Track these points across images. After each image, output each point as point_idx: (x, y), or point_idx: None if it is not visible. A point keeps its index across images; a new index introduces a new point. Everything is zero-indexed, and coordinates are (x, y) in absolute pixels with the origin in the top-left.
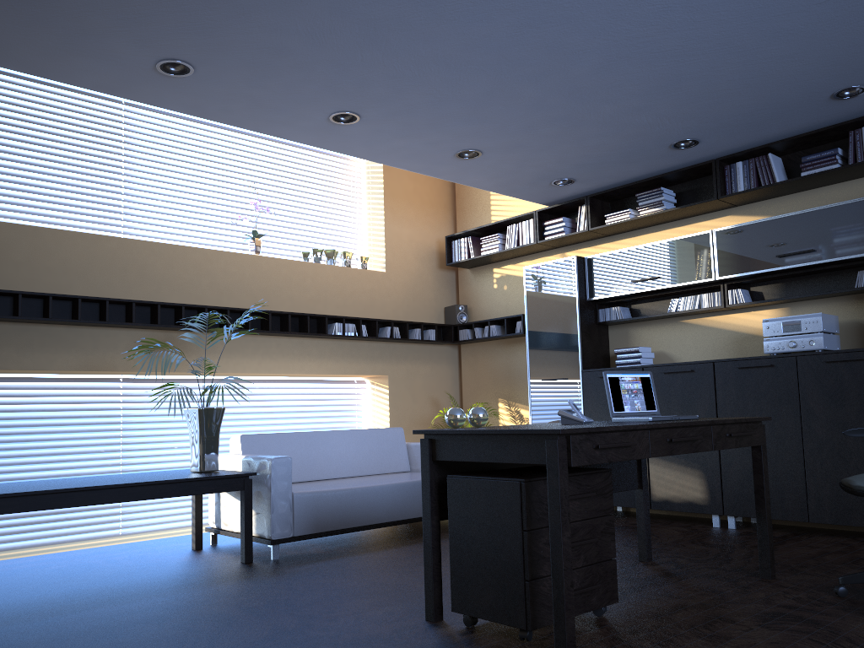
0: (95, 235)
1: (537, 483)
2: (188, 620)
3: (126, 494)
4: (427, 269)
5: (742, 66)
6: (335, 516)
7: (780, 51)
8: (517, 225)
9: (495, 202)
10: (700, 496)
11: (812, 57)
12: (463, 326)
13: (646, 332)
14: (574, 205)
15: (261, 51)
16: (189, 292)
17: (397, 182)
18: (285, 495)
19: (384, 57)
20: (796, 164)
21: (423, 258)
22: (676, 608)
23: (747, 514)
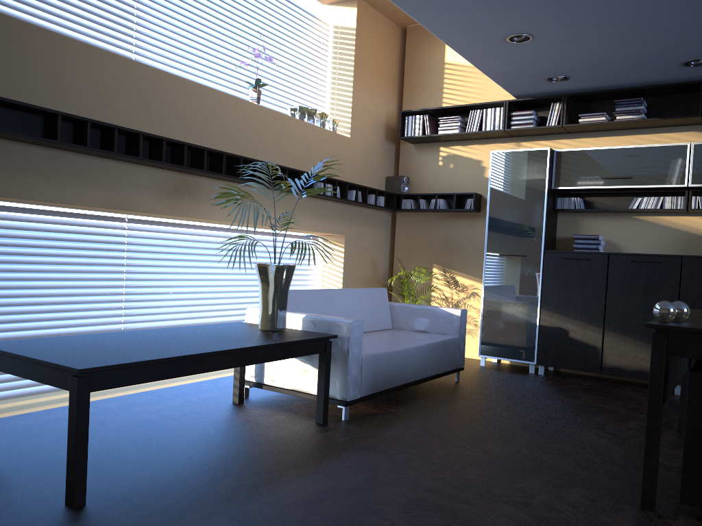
0: (123, 59)
1: None
2: (403, 510)
3: (243, 357)
4: (377, 139)
5: None
6: (385, 377)
7: None
8: (481, 111)
9: (449, 86)
10: None
11: None
12: (405, 196)
13: (596, 222)
14: (544, 101)
15: None
16: (202, 135)
17: (364, 52)
18: (357, 358)
19: None
20: None
21: (376, 129)
22: None
23: None
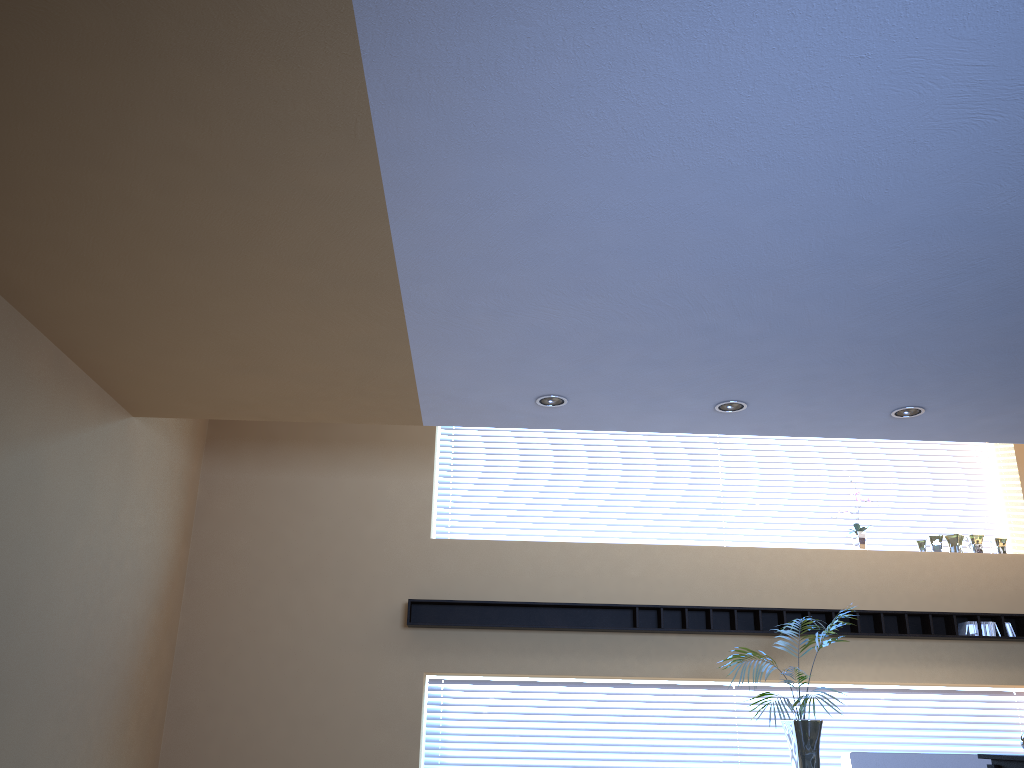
0: (697, 547)
1: None
2: None
3: None
4: None
5: None
6: None
7: None
8: None
9: None
10: None
11: None
12: None
13: None
14: None
15: (798, 380)
16: (791, 594)
17: None
18: None
19: (919, 360)
20: None
21: None
22: None
23: None
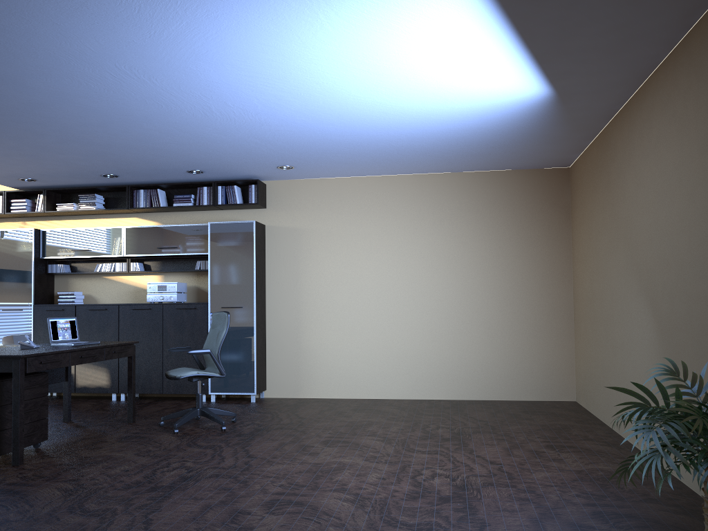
0: None
1: (6, 382)
2: None
3: None
4: None
5: (138, 154)
6: None
7: (157, 153)
8: None
9: None
10: (106, 383)
11: (174, 158)
12: None
13: (80, 282)
14: (35, 192)
15: None
16: None
17: None
18: None
19: None
20: (173, 196)
21: None
22: (79, 440)
23: None
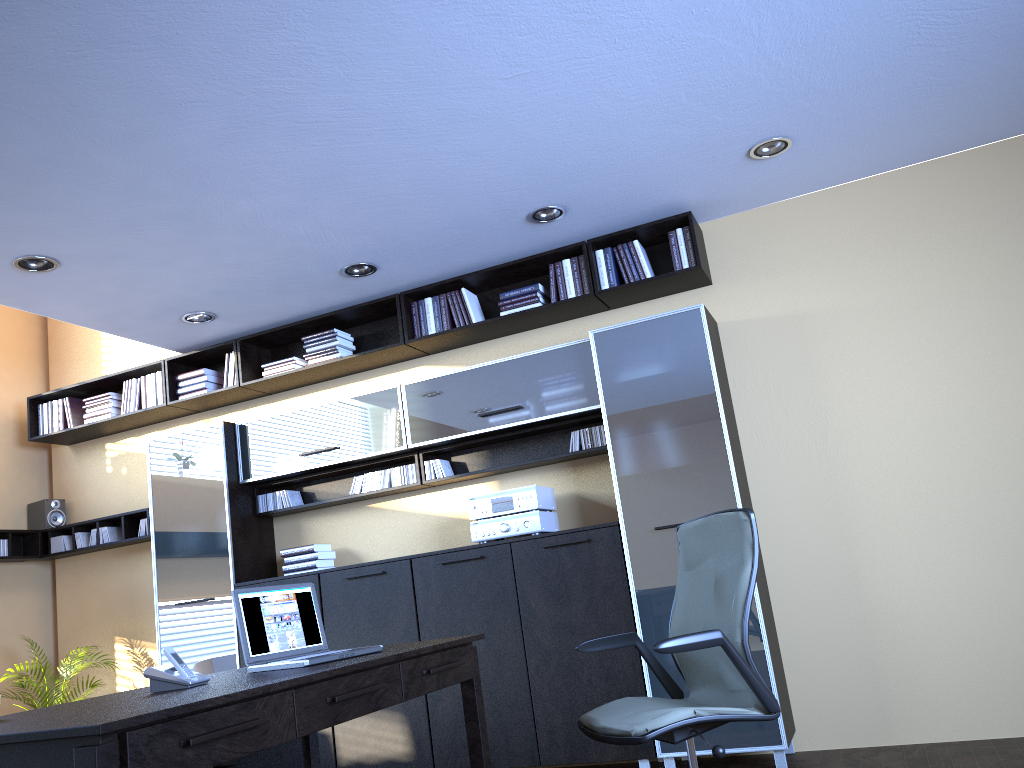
0: None
1: None
2: None
3: None
4: None
5: (419, 160)
6: None
7: (464, 143)
8: (139, 380)
9: (109, 350)
10: (404, 750)
11: (502, 159)
12: (58, 530)
13: (325, 524)
14: (220, 352)
15: None
16: None
17: None
18: None
19: None
20: (494, 303)
21: None
22: None
23: (464, 766)
